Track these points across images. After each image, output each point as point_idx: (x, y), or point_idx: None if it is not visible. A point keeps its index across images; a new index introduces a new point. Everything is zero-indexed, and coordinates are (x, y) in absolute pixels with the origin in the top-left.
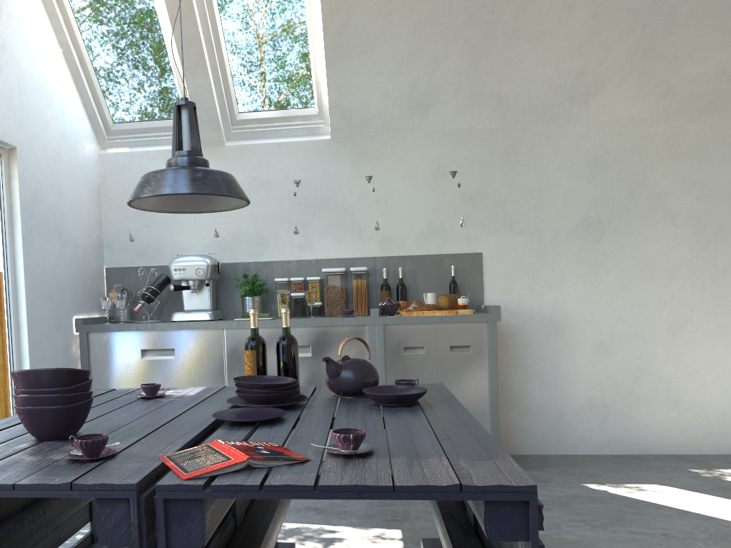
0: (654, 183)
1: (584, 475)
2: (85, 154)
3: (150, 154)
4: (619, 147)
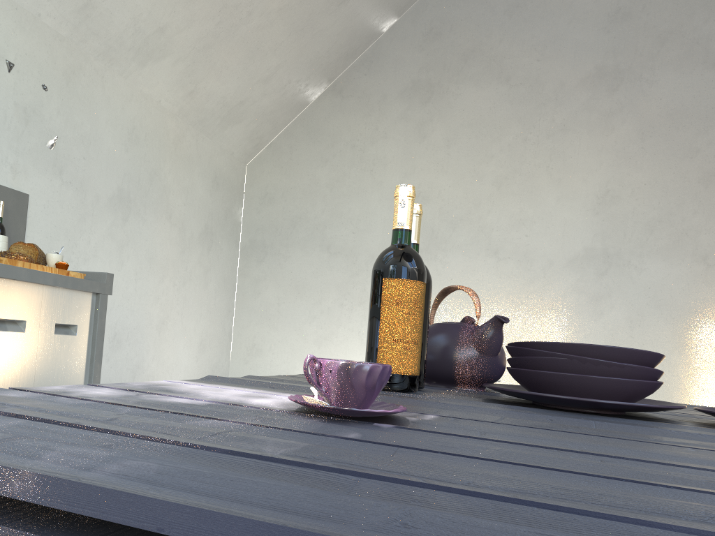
0: (165, 176)
1: None
2: None
3: None
4: (149, 126)
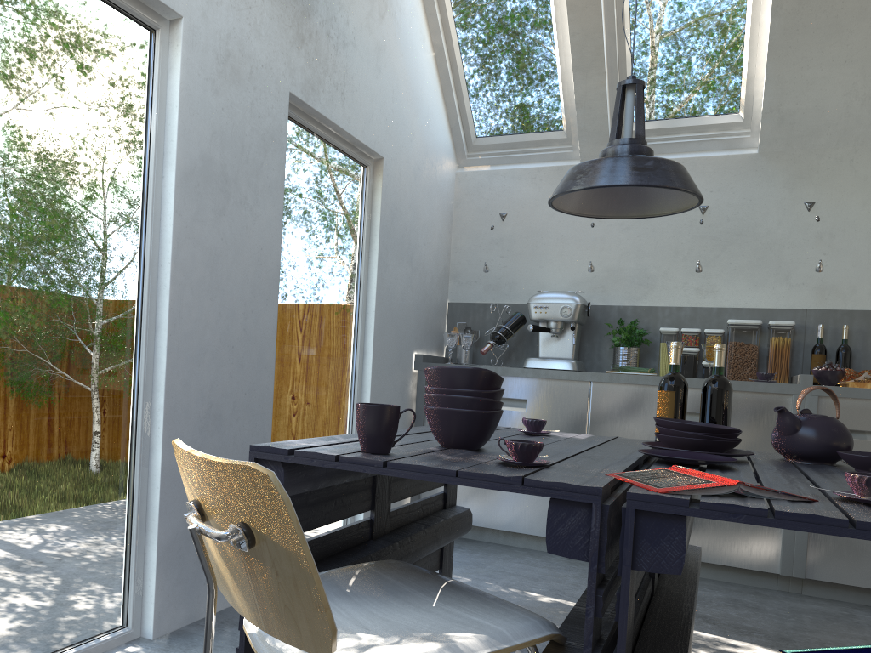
0: None
1: None
2: (442, 171)
3: (516, 173)
4: None
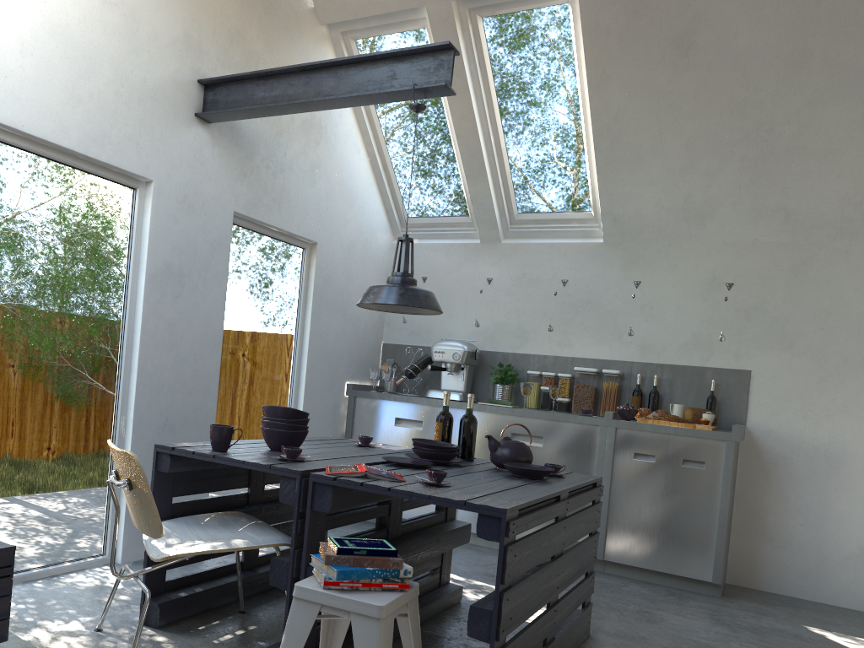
0: None
1: (817, 621)
2: (378, 244)
3: (434, 246)
4: None
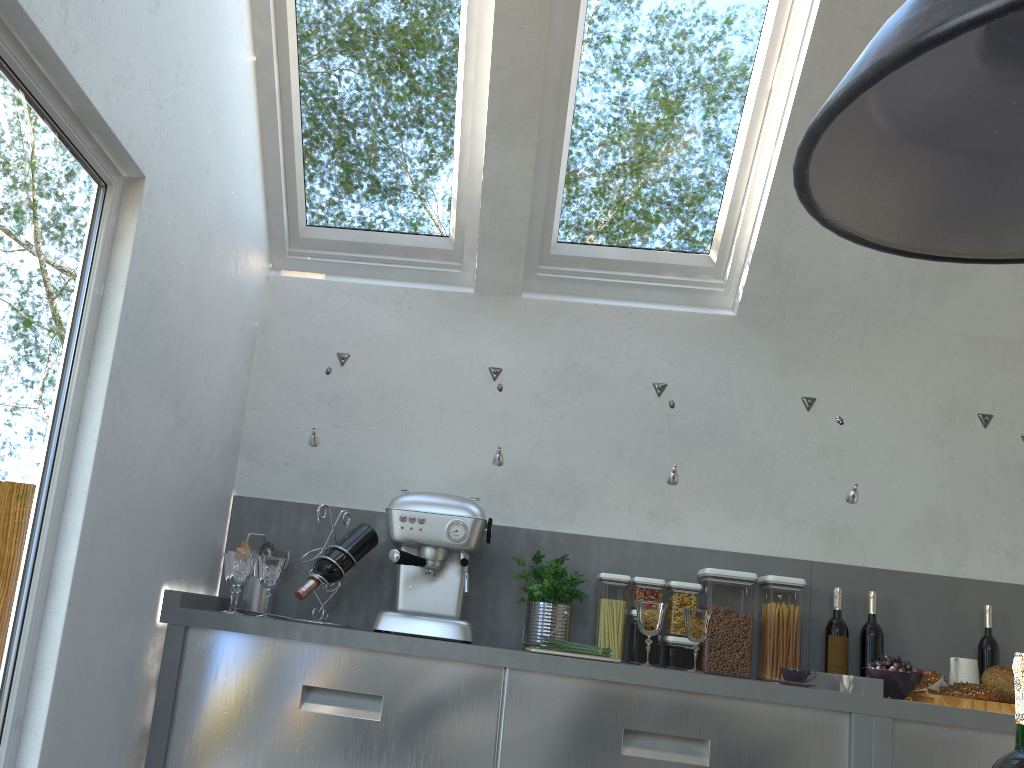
0: None
1: None
2: (248, 264)
3: (369, 291)
4: None
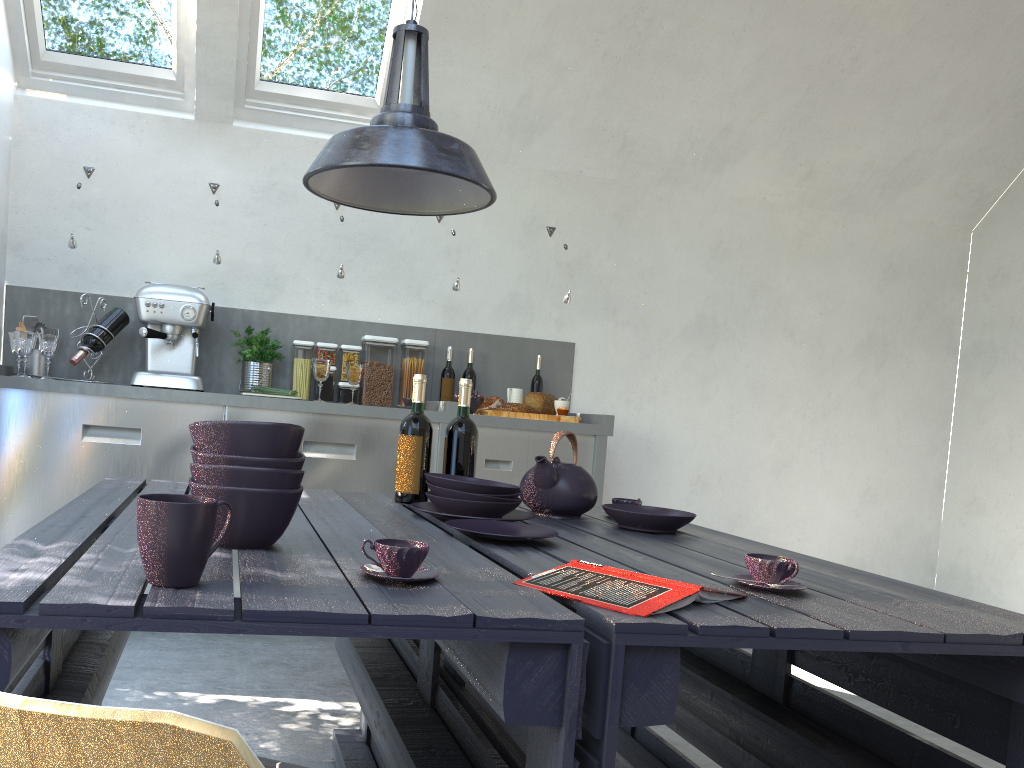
0: (778, 286)
1: None
2: None
3: (107, 114)
4: (746, 233)
